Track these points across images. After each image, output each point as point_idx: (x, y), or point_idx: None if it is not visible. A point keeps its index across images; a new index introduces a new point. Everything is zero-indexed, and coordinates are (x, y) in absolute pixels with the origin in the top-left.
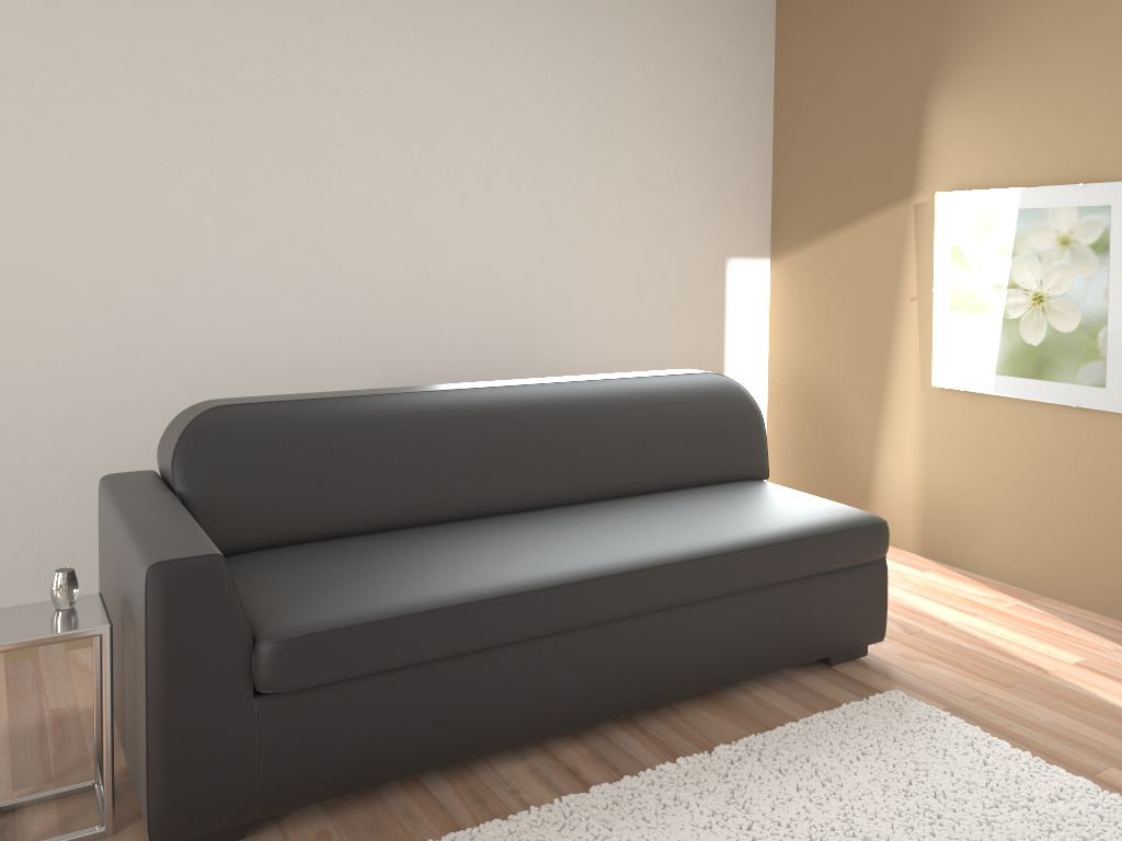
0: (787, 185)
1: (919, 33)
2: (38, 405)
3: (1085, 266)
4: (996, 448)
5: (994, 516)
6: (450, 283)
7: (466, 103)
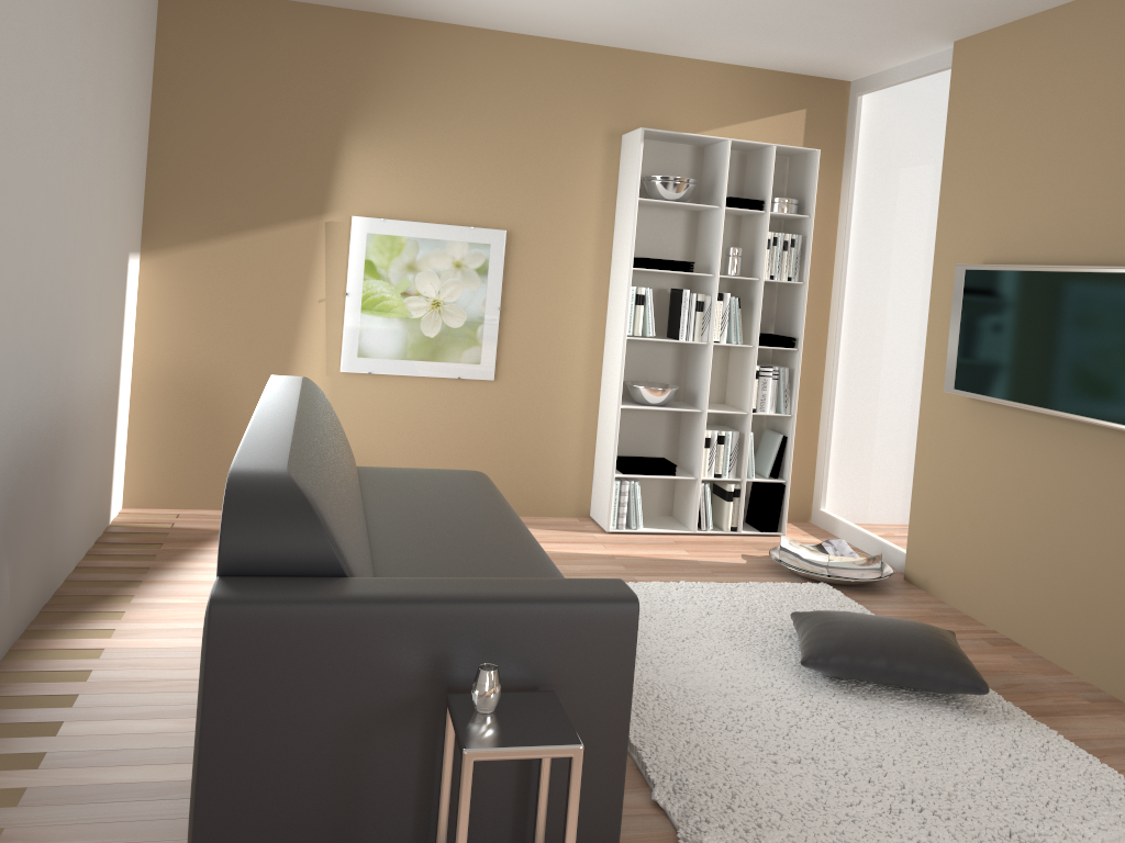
0: (169, 182)
1: (337, 81)
2: None
3: (472, 283)
4: (395, 414)
5: (390, 466)
6: (34, 289)
7: (56, 57)
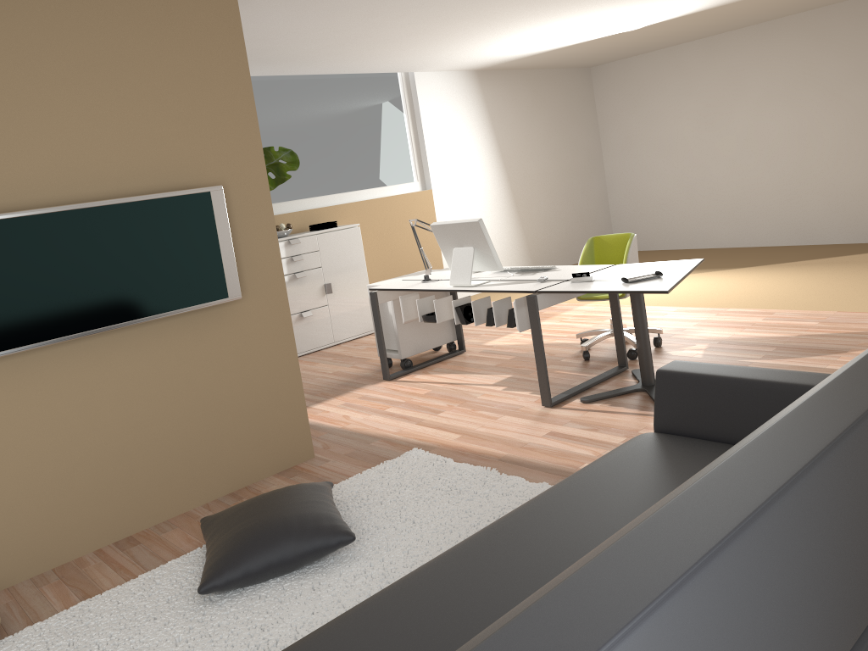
0: None
1: None
2: None
3: None
4: None
5: None
6: None
7: None
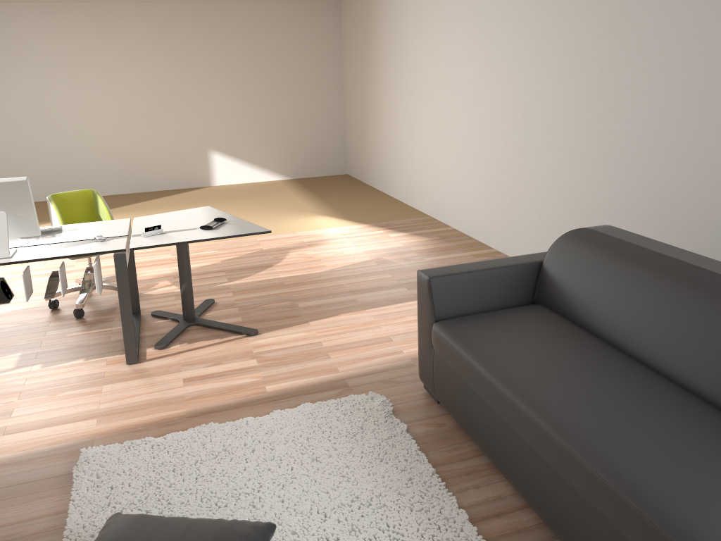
0: None
1: None
2: (660, 210)
3: None
4: None
5: None
6: None
7: None
